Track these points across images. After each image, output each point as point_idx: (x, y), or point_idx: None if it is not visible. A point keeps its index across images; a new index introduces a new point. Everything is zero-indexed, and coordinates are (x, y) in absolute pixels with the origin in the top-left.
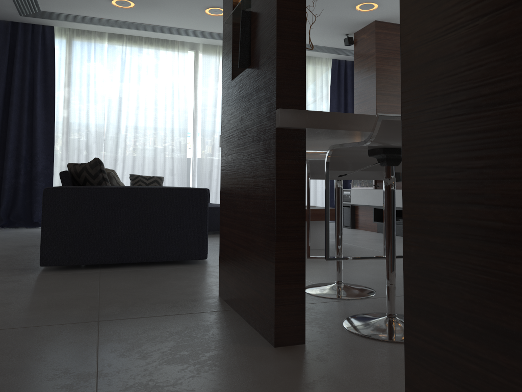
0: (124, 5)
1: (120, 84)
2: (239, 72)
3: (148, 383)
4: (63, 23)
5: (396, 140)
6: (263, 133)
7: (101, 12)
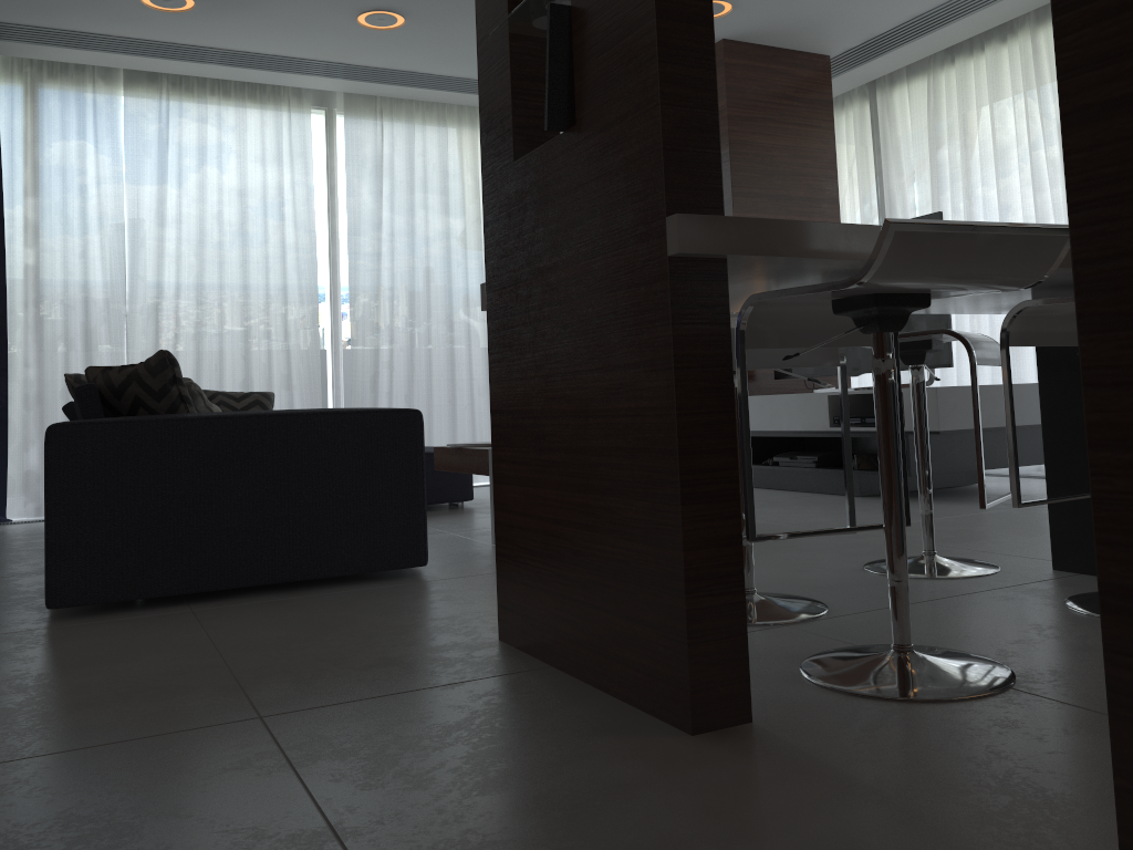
0: (170, 6)
1: (158, 188)
2: (528, 142)
3: (465, 839)
4: (19, 48)
5: (916, 275)
6: (626, 271)
7: (114, 21)
